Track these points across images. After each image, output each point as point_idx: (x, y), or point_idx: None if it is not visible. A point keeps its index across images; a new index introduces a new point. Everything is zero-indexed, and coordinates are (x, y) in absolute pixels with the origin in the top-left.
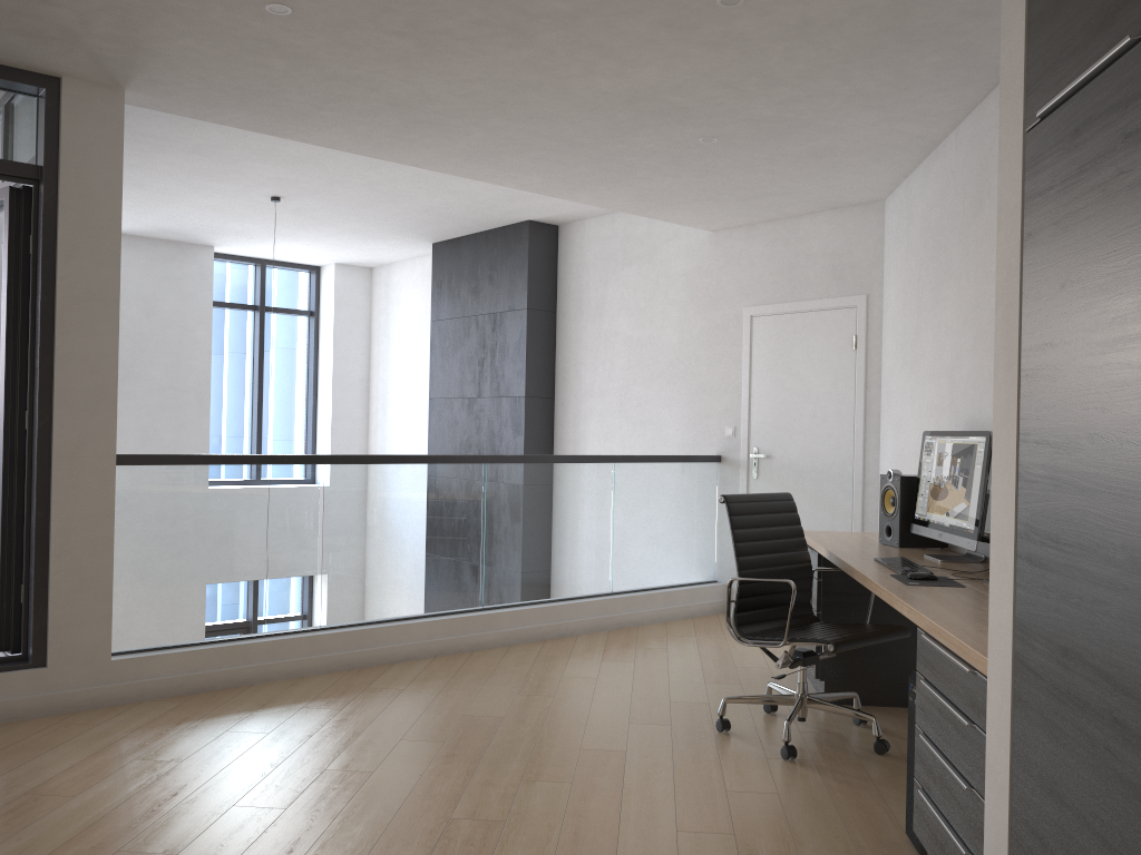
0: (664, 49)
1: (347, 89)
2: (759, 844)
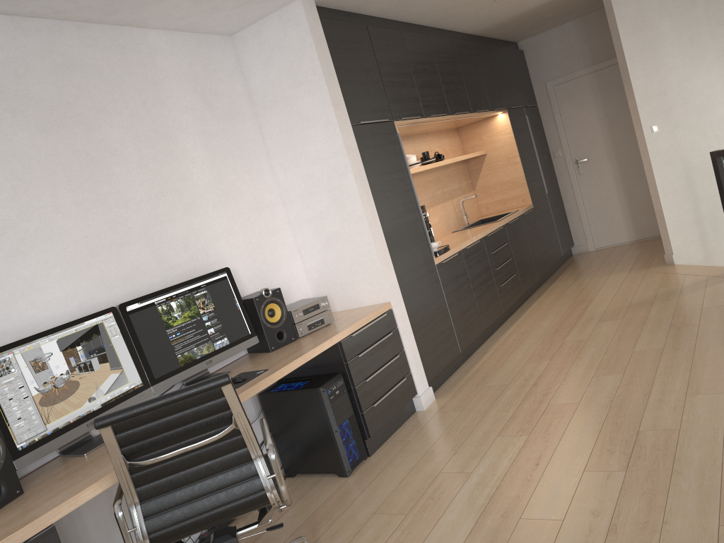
0: None
1: None
2: (433, 466)
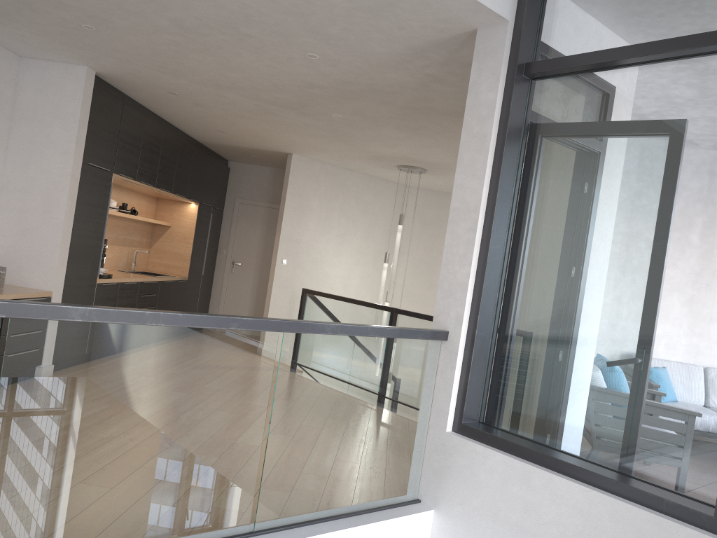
0: (89, 5)
1: (293, 4)
2: None
